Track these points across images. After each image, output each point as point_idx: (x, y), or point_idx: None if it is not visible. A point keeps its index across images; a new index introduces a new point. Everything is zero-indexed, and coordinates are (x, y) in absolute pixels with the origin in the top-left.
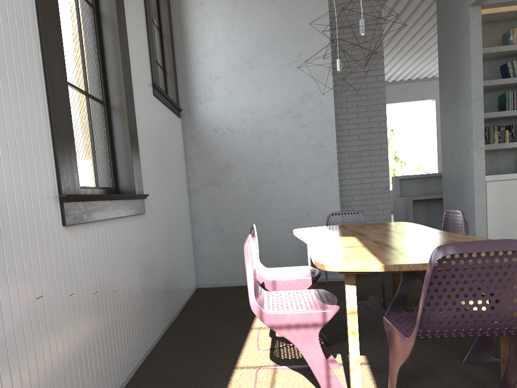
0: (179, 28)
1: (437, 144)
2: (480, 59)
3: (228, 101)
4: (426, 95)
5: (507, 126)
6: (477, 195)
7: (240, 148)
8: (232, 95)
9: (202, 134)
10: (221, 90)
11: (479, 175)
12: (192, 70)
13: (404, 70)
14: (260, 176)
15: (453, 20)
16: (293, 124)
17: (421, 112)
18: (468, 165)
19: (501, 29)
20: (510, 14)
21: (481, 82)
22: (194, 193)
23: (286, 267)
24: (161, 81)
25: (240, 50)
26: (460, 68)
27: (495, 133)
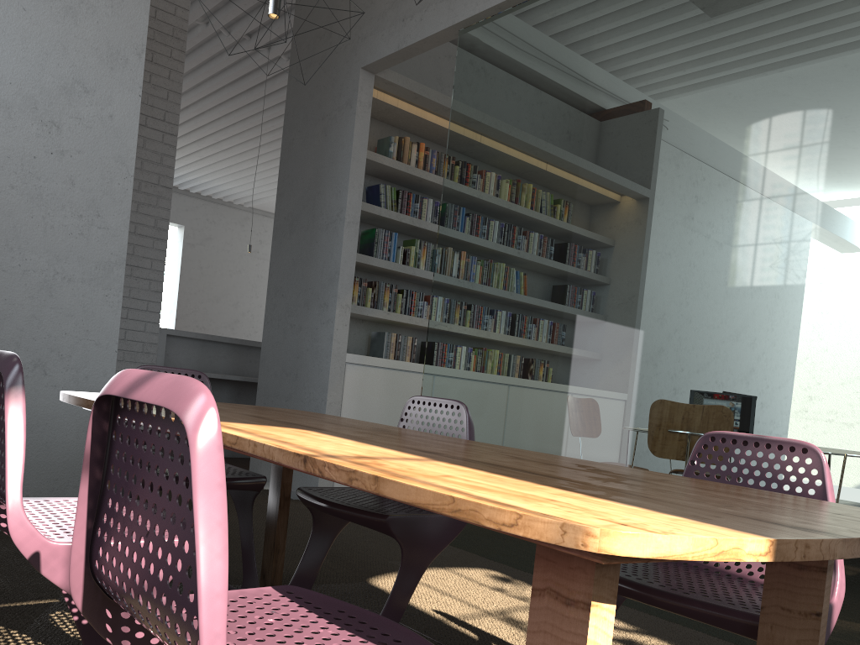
0: None
1: (179, 297)
2: (363, 161)
3: None
4: (173, 215)
5: (367, 283)
6: (332, 384)
7: None
8: None
9: None
10: None
11: (339, 350)
12: None
13: None
14: None
15: (324, 84)
16: (37, 140)
17: None
18: (322, 330)
19: (374, 131)
20: (392, 113)
21: (361, 198)
22: None
23: (64, 499)
24: None
25: None
26: (328, 166)
27: (356, 288)
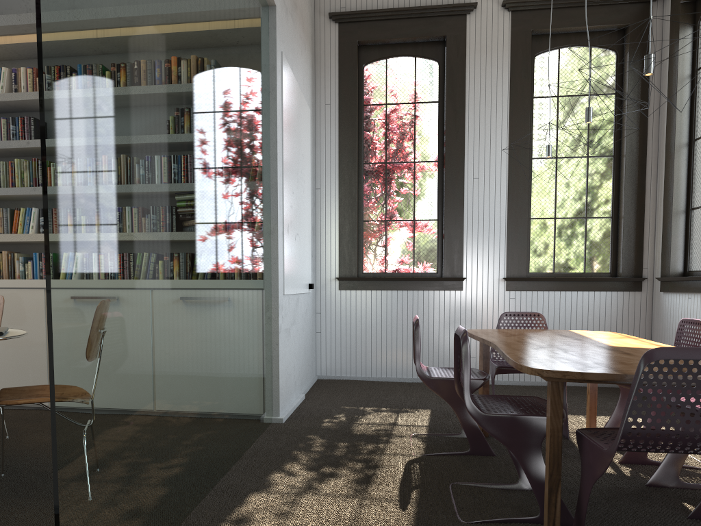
0: None
1: None
2: None
3: None
4: None
5: None
6: None
7: None
8: None
9: None
10: None
11: None
12: None
13: None
14: None
15: None
16: None
17: None
18: None
19: None
20: None
21: None
22: None
23: None
24: None
25: None
26: None
27: None
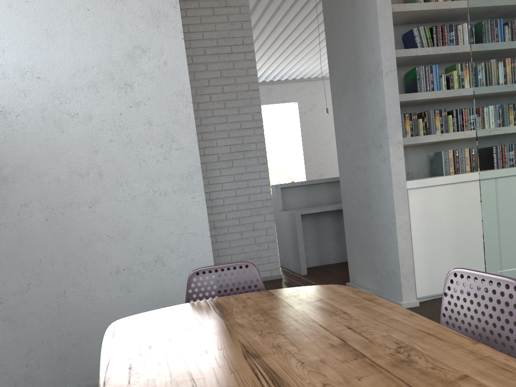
0: None
1: (303, 148)
2: (389, 15)
3: None
4: (289, 97)
5: (417, 114)
6: (398, 210)
7: (22, 145)
8: None
9: None
10: None
11: (398, 181)
12: None
13: (266, 70)
14: (66, 195)
15: None
16: (119, 101)
17: (280, 119)
18: (381, 167)
19: None
20: None
21: (393, 48)
22: None
23: None
24: None
25: None
26: (361, 31)
27: (407, 122)
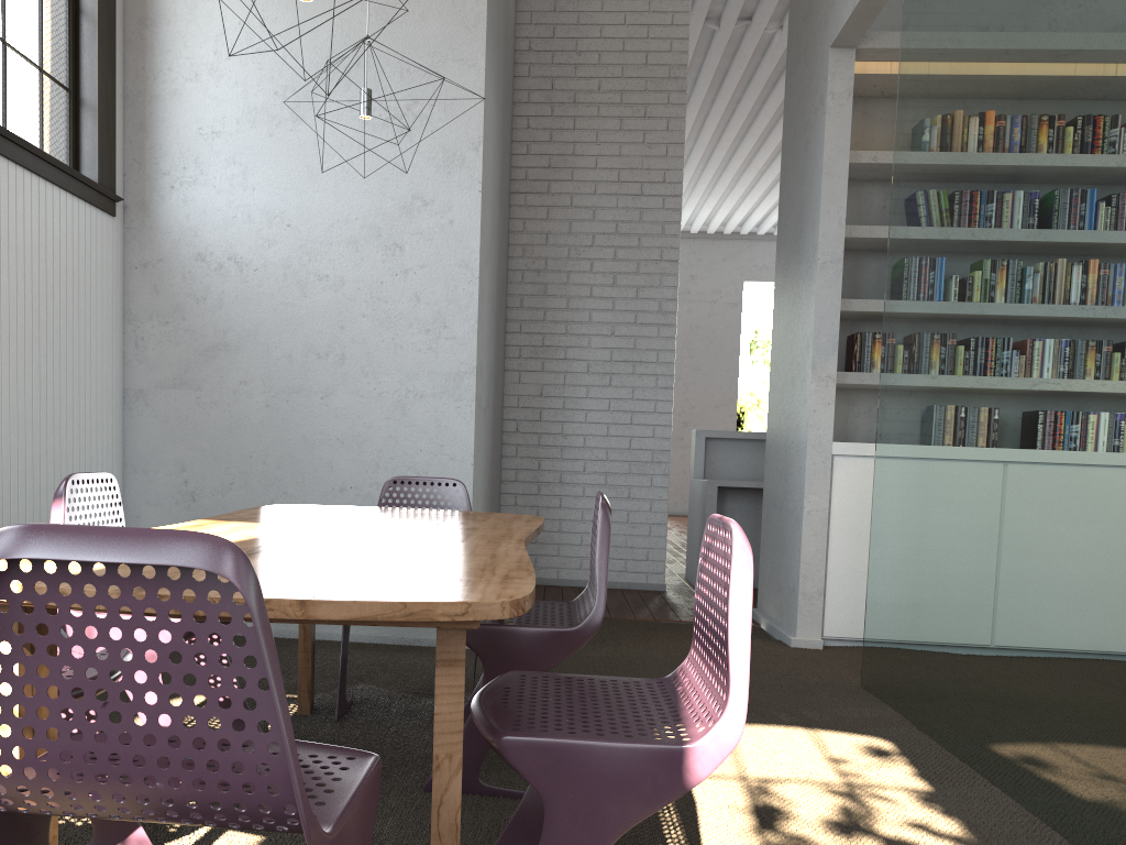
0: (138, 5)
1: None
2: (843, 173)
3: (238, 193)
4: None
5: None
6: (810, 485)
7: (255, 307)
8: (247, 179)
9: (170, 262)
10: (223, 165)
11: (819, 439)
12: (159, 108)
13: None
14: (296, 378)
15: (806, 81)
16: (383, 265)
17: None
18: (801, 414)
19: None
20: None
21: (842, 225)
22: (138, 402)
23: None
24: (57, 118)
25: (276, 75)
26: (807, 191)
27: (876, 348)
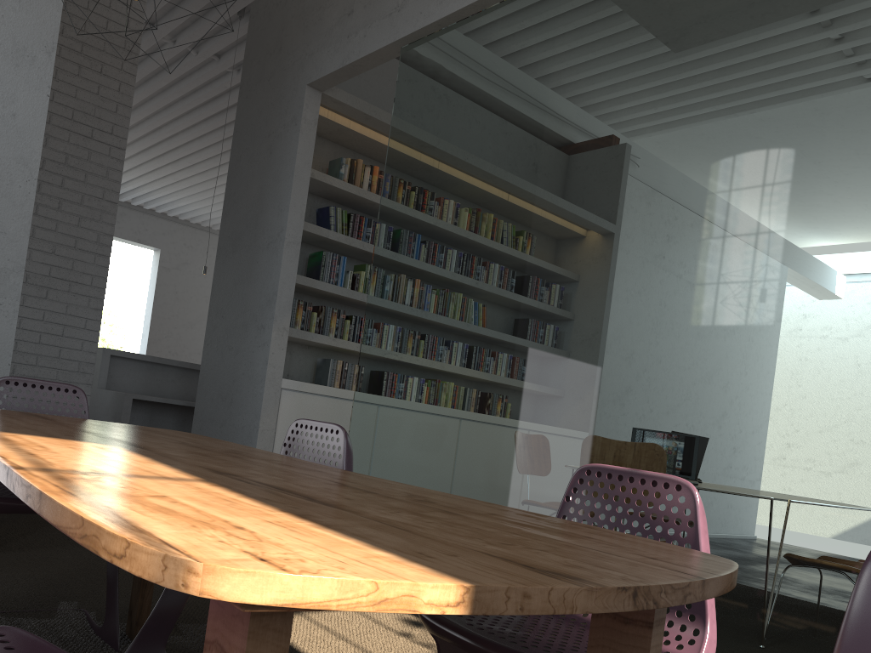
0: None
1: (152, 321)
2: (307, 179)
3: None
4: (149, 238)
5: (314, 307)
6: (265, 410)
7: None
8: None
9: None
10: None
11: (274, 375)
12: None
13: (124, 183)
14: None
15: (272, 101)
16: None
17: (124, 268)
18: (258, 353)
19: (327, 152)
20: (345, 135)
21: (303, 218)
22: None
23: None
24: None
25: None
26: (271, 184)
27: (300, 311)
